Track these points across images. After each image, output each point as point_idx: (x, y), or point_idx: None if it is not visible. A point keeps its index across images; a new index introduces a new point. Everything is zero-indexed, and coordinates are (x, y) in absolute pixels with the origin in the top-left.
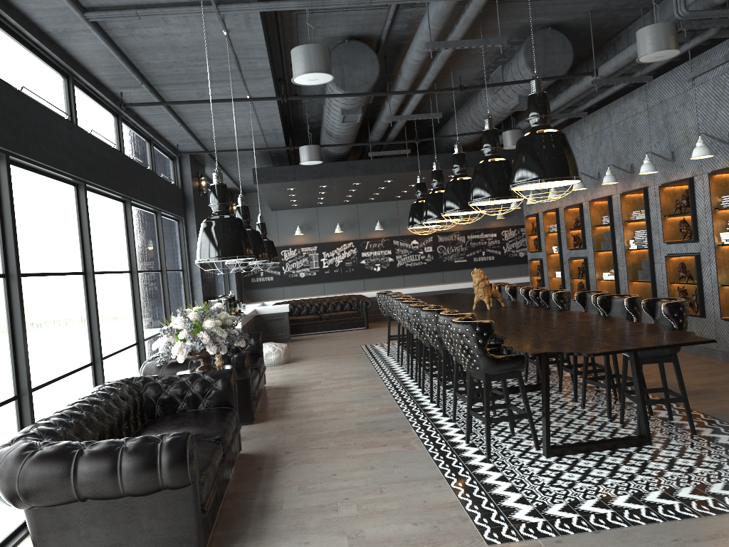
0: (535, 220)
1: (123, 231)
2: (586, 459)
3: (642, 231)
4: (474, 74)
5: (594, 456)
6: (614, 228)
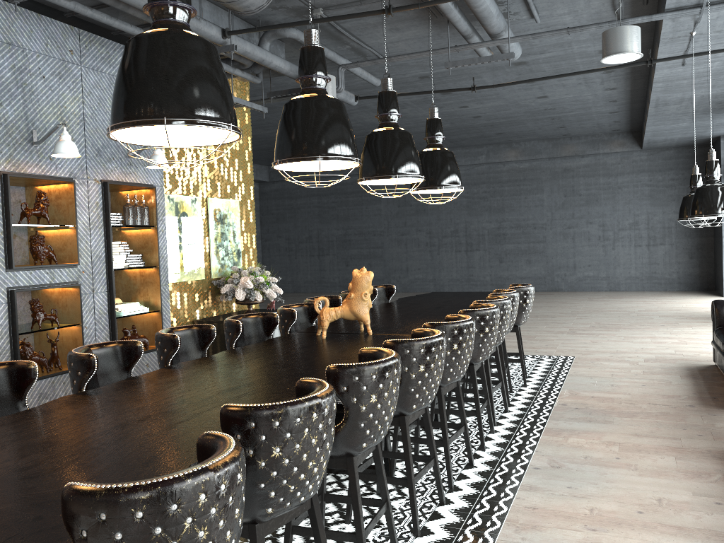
0: None
1: None
2: None
3: None
4: None
5: None
6: None
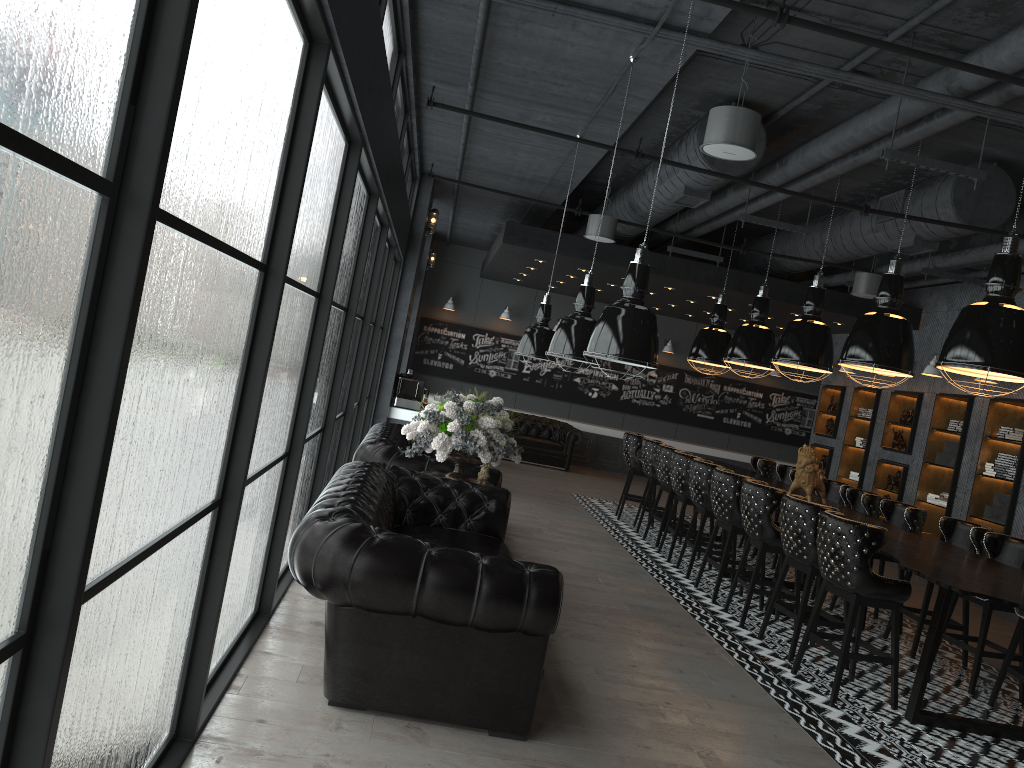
0: (835, 394)
1: (371, 264)
2: (965, 739)
3: (1009, 455)
4: (851, 187)
5: (973, 738)
6: (966, 440)
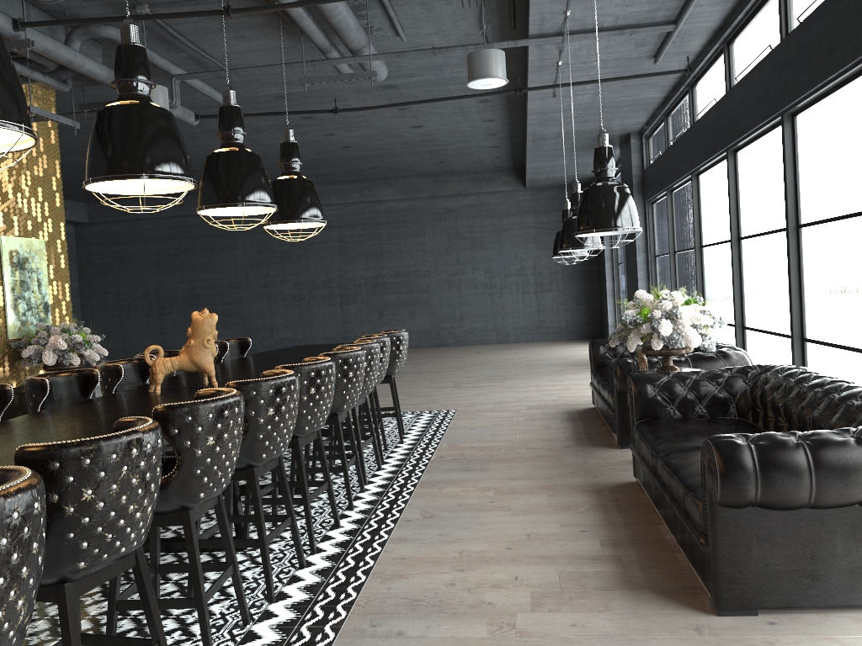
0: None
1: None
2: None
3: None
4: None
5: None
6: None
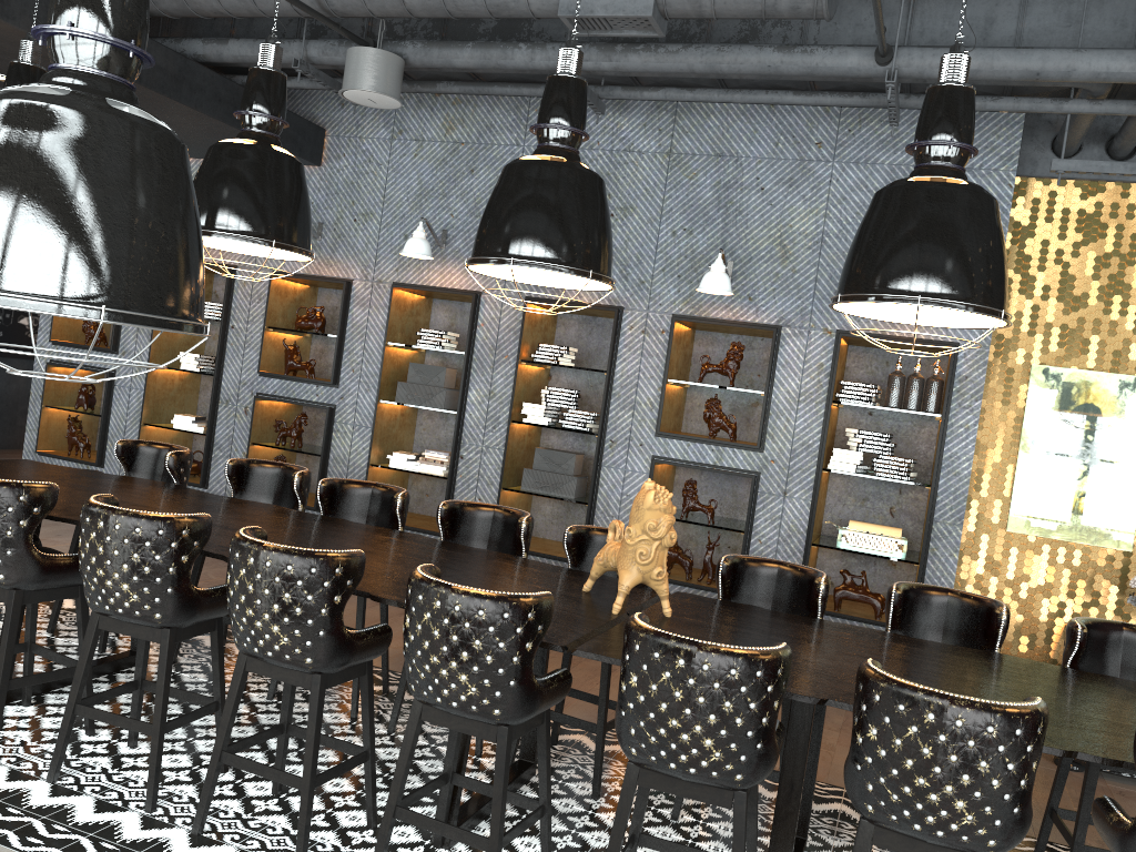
0: None
1: None
2: None
3: (566, 391)
4: None
5: None
6: (472, 365)
